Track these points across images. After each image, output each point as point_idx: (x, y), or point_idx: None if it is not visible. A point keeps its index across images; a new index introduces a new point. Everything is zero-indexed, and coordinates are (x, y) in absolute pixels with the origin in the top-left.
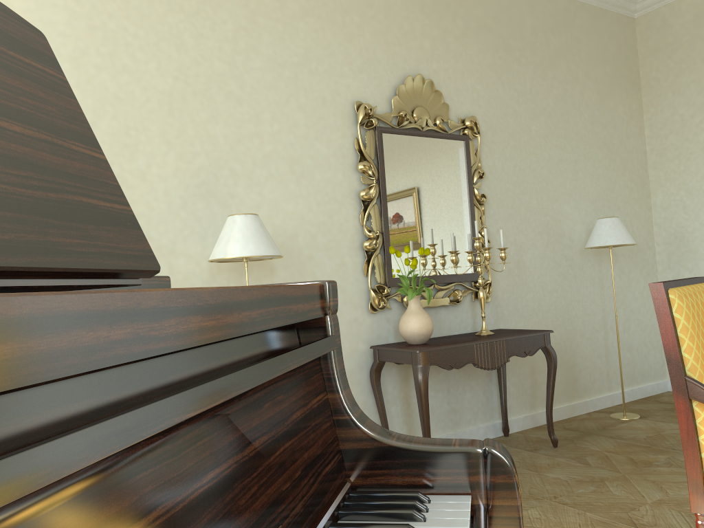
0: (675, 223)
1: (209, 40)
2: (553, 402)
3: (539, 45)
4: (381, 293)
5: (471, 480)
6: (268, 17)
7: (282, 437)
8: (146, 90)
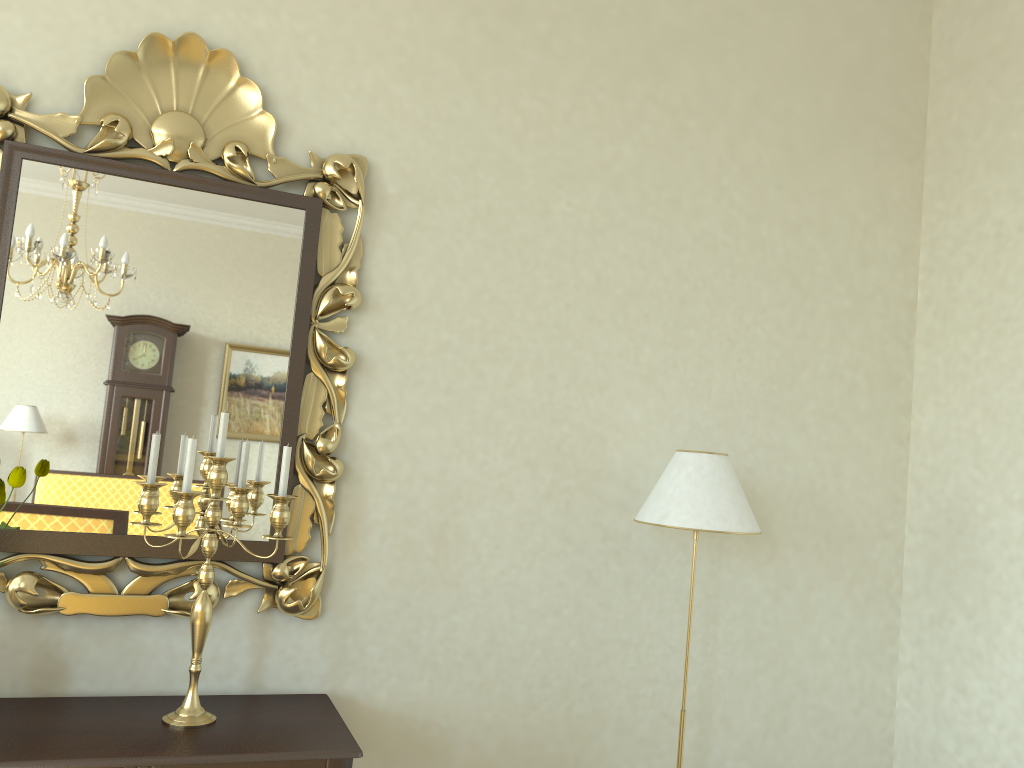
0: (953, 487)
1: None
2: None
3: (617, 15)
4: None
5: None
6: None
7: None
8: None
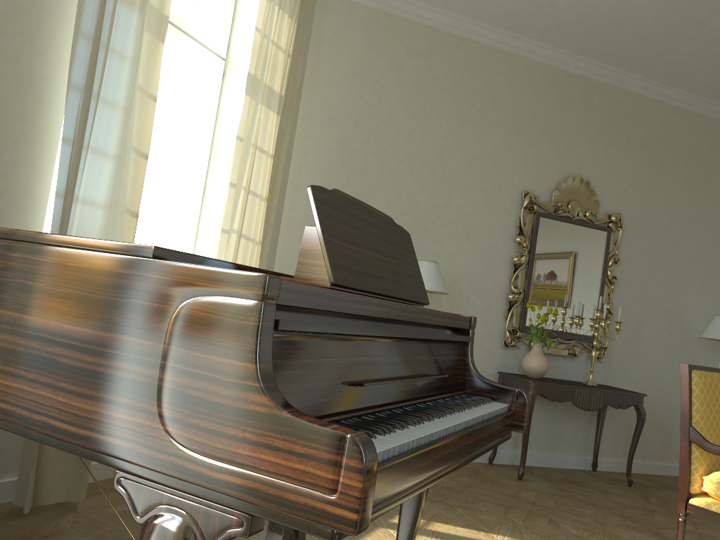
0: None
1: (428, 137)
2: (635, 450)
3: (694, 161)
4: (514, 335)
5: (510, 399)
6: (472, 124)
7: (449, 360)
8: (382, 167)
